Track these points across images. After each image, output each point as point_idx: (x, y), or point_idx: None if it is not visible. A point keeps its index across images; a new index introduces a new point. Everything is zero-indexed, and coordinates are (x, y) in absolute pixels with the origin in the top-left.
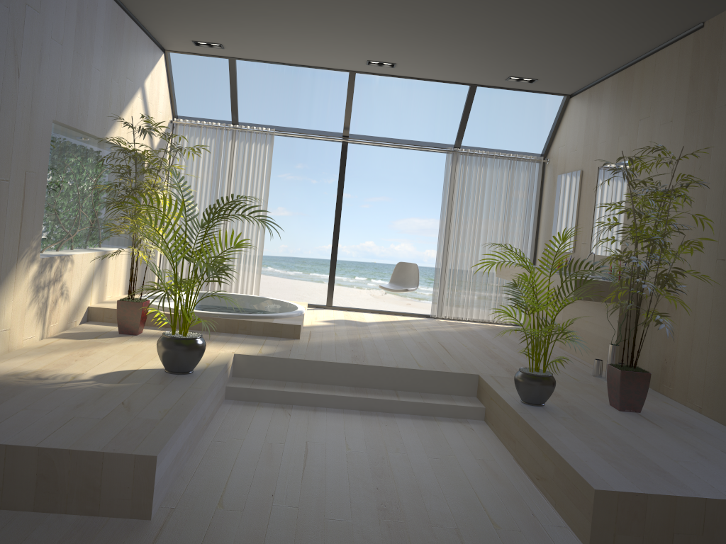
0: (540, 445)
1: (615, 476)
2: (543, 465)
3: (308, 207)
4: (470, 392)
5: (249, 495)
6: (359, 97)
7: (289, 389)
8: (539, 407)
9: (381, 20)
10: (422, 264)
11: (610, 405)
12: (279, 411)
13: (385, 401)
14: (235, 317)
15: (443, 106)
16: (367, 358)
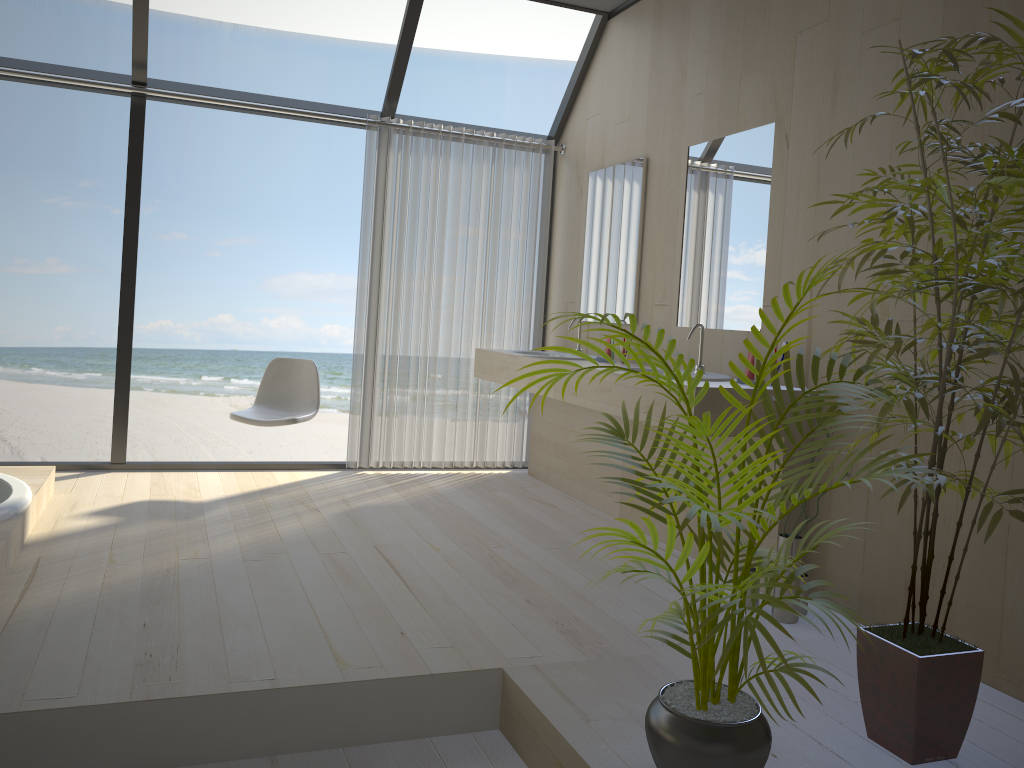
0: None
1: None
2: None
3: (106, 257)
4: (483, 720)
5: None
6: (196, 63)
7: None
8: None
9: None
10: (319, 349)
11: (872, 739)
12: None
13: None
14: None
15: (343, 86)
16: (185, 659)
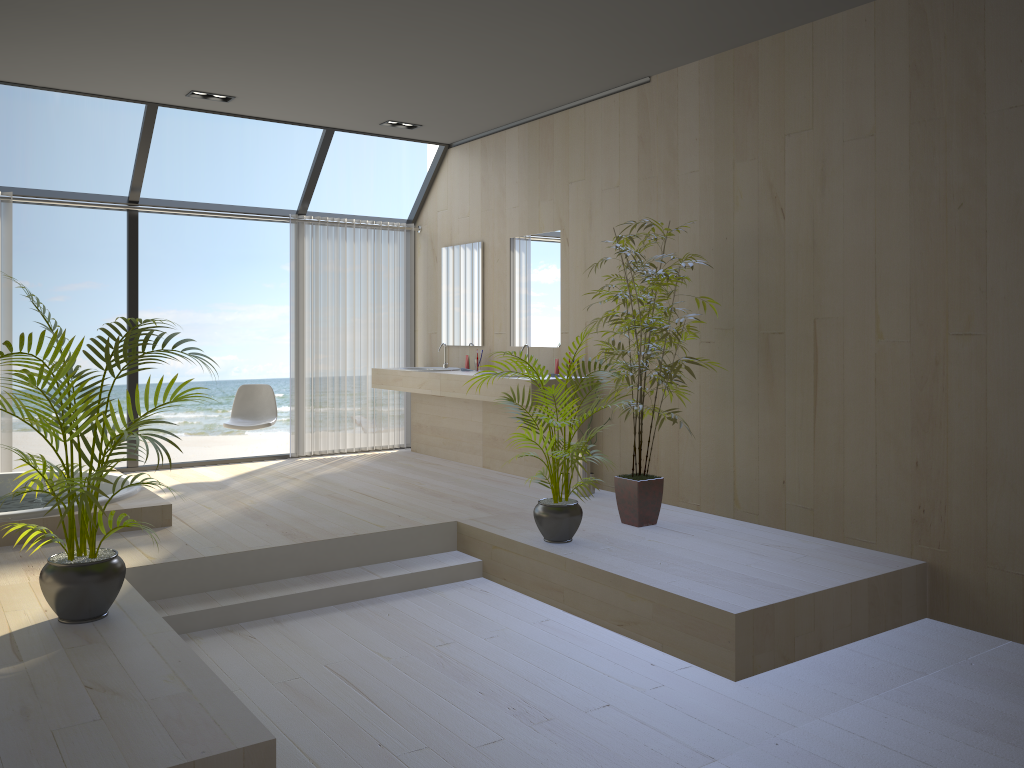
0: (619, 586)
1: (730, 595)
2: (629, 607)
3: None
4: (449, 546)
5: (353, 755)
6: (29, 123)
7: (228, 602)
8: (570, 543)
9: (260, 41)
10: (164, 380)
11: (623, 523)
12: (234, 637)
13: (364, 583)
14: (56, 513)
15: (172, 141)
16: (305, 531)
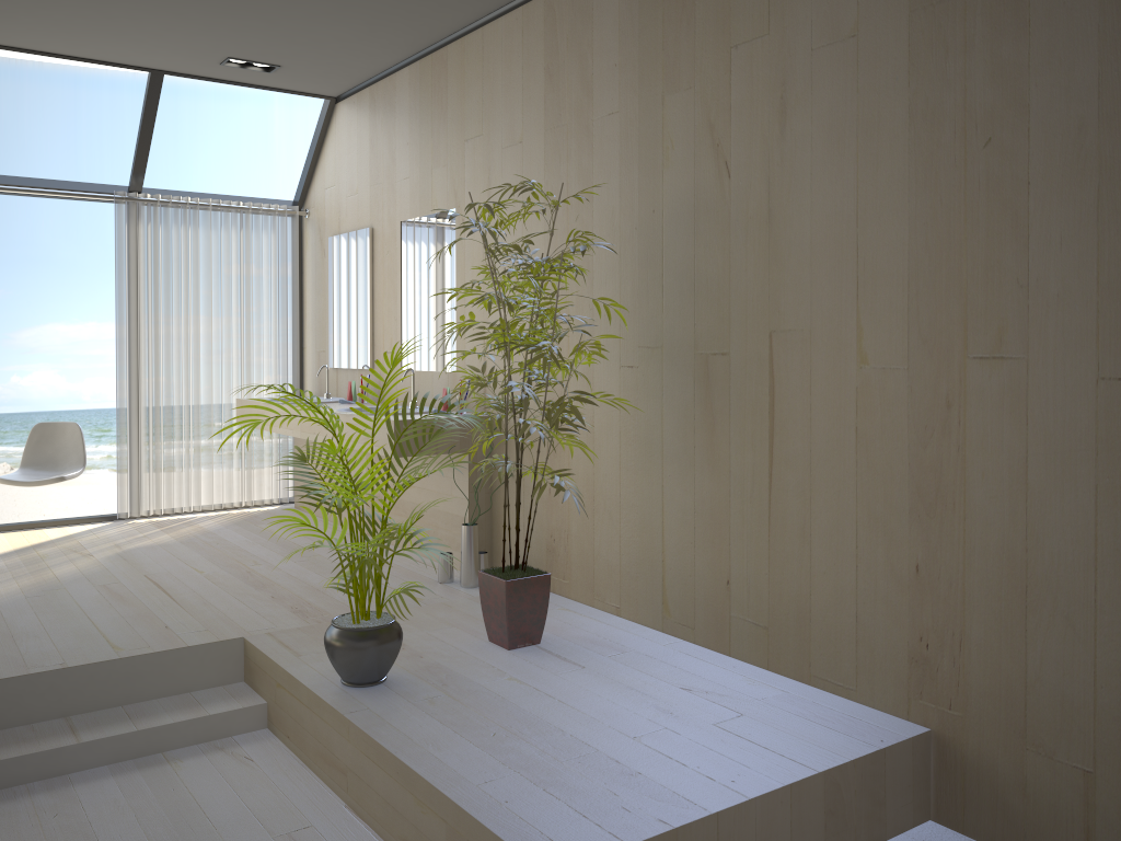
0: (407, 783)
1: (568, 820)
2: (419, 823)
3: None
4: (231, 676)
5: None
6: None
7: None
8: (380, 686)
9: None
10: (82, 406)
11: (491, 641)
12: None
13: (45, 754)
14: None
15: (90, 118)
16: None
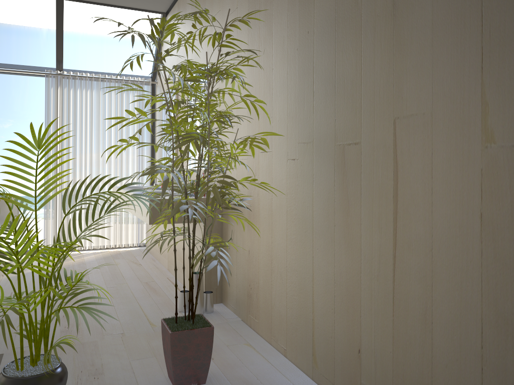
0: None
1: None
2: None
3: None
4: None
5: None
6: (28, 49)
7: None
8: None
9: None
10: None
11: (169, 377)
12: None
13: None
14: None
15: (107, 57)
16: None
